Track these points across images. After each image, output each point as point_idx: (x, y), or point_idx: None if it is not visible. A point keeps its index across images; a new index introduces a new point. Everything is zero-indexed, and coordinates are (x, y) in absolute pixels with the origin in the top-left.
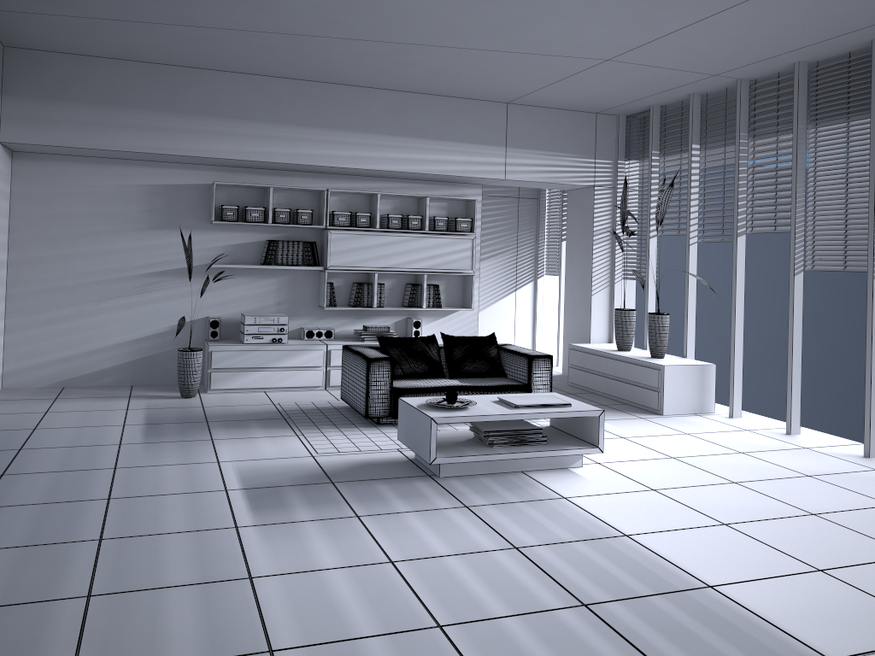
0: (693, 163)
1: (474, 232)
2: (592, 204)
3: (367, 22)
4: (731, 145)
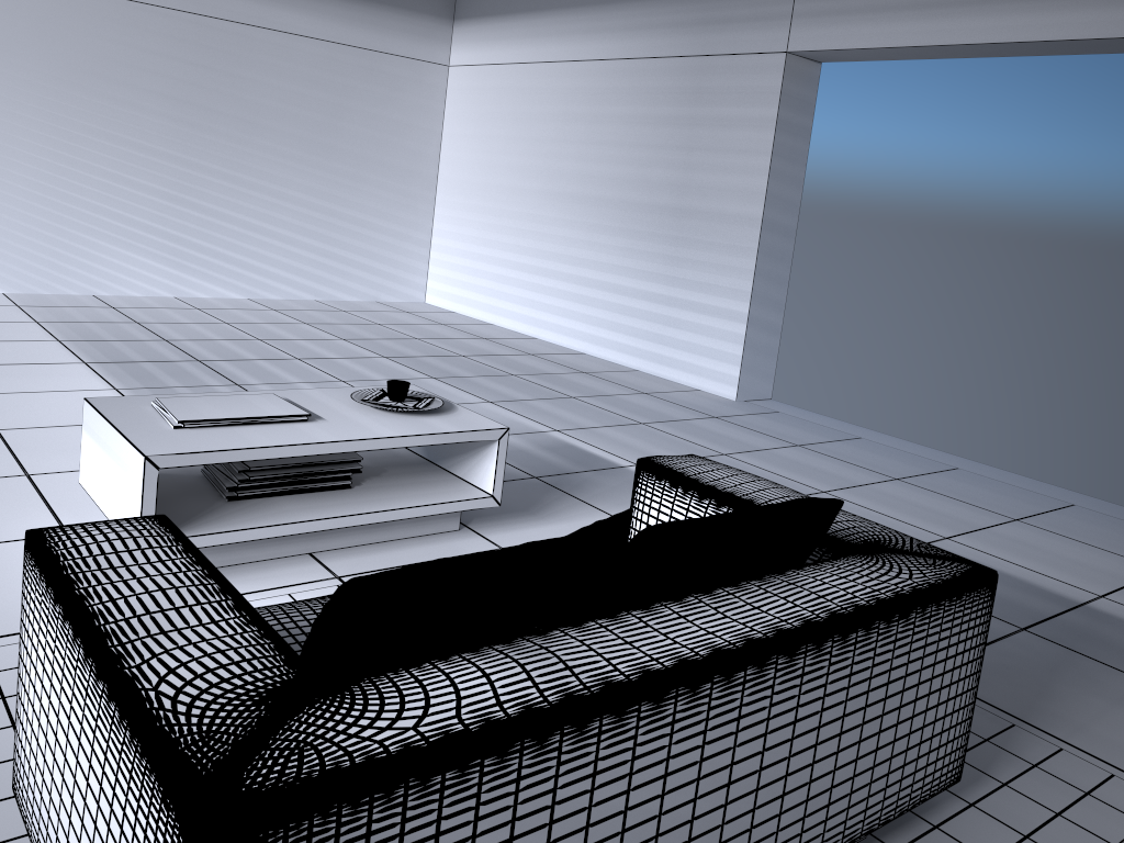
0: None
1: None
2: None
3: None
4: None
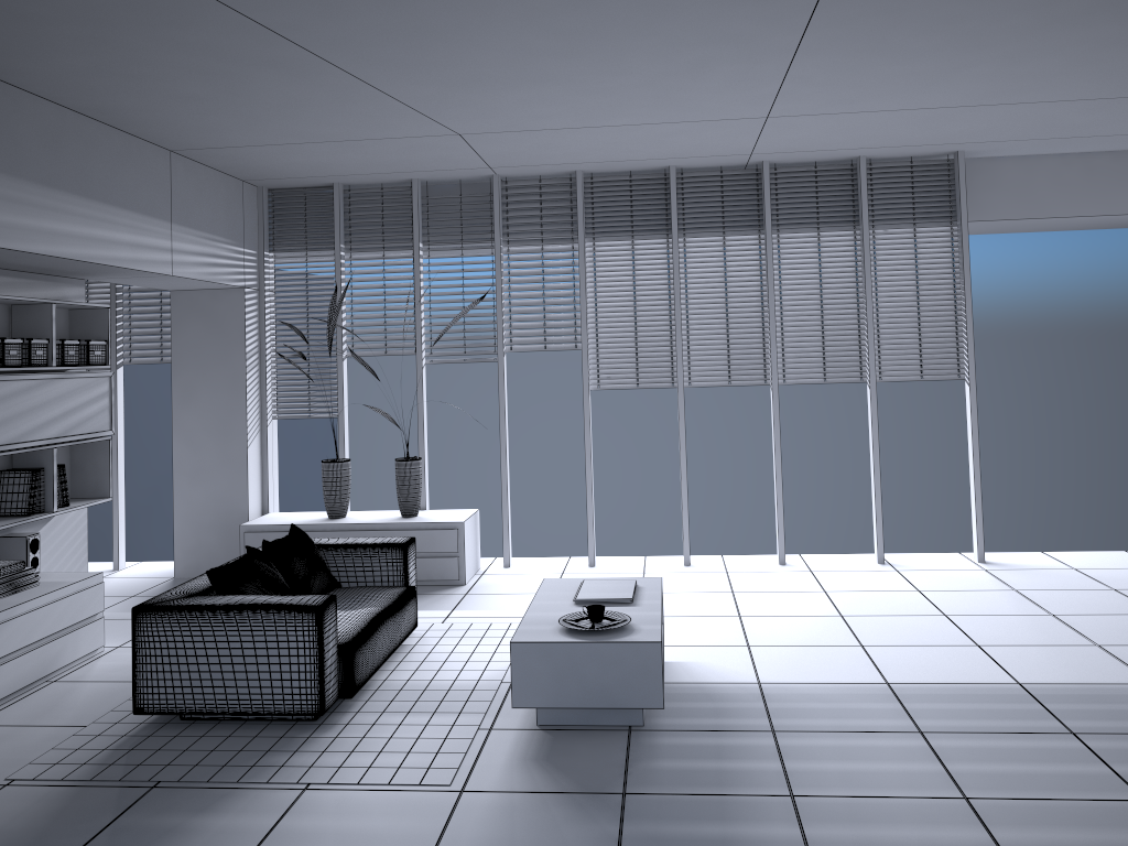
0: (421, 266)
1: (109, 364)
2: (242, 314)
3: (373, 21)
4: (441, 246)
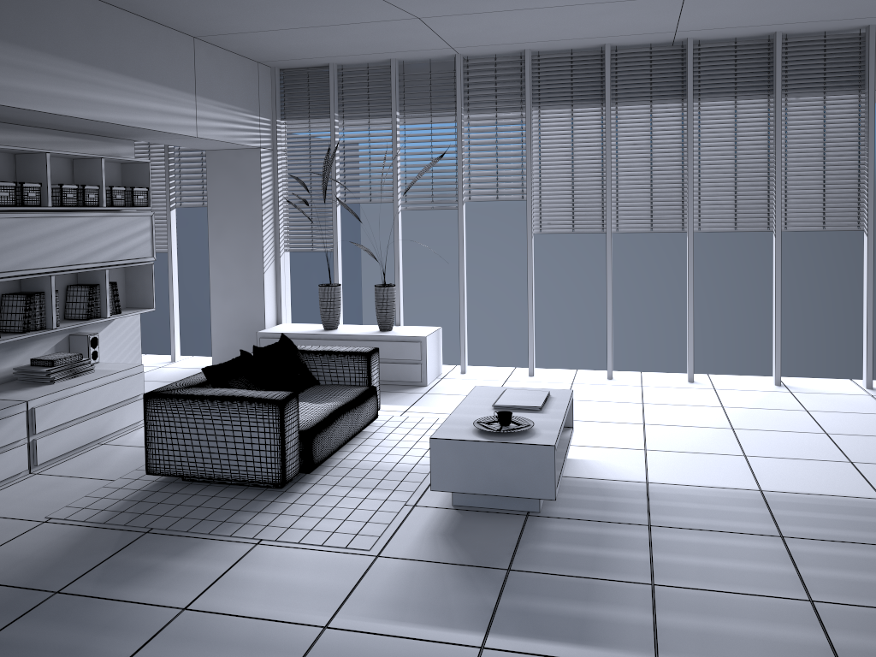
0: (397, 131)
1: (150, 206)
2: (258, 168)
3: None
4: (416, 115)
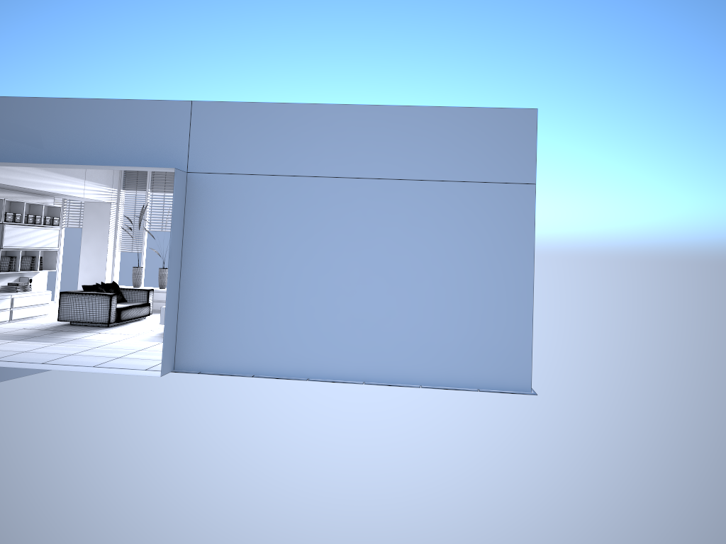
0: None
1: (59, 226)
2: (109, 212)
3: None
4: None
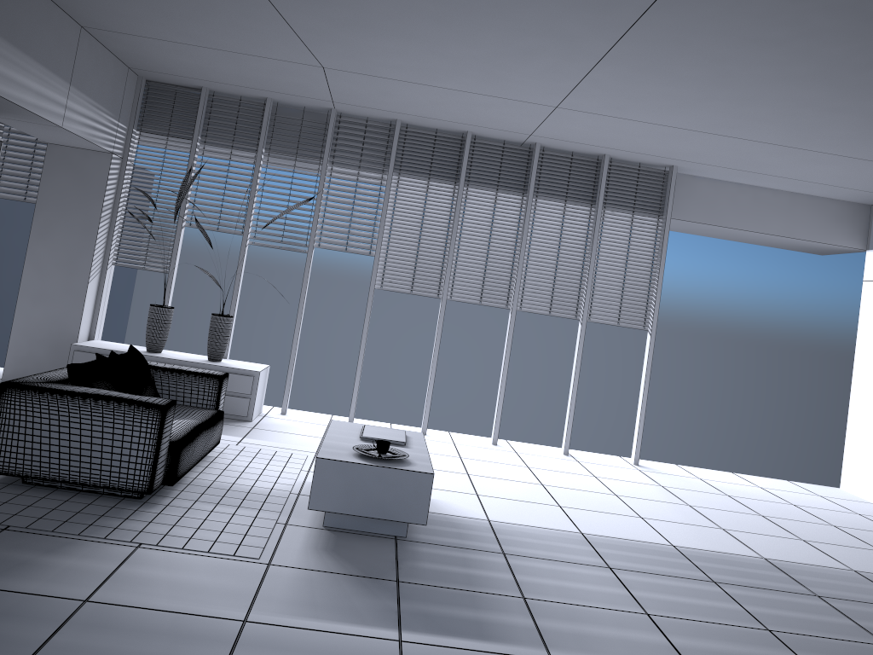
0: (260, 167)
1: None
2: (106, 174)
3: None
4: (277, 155)
